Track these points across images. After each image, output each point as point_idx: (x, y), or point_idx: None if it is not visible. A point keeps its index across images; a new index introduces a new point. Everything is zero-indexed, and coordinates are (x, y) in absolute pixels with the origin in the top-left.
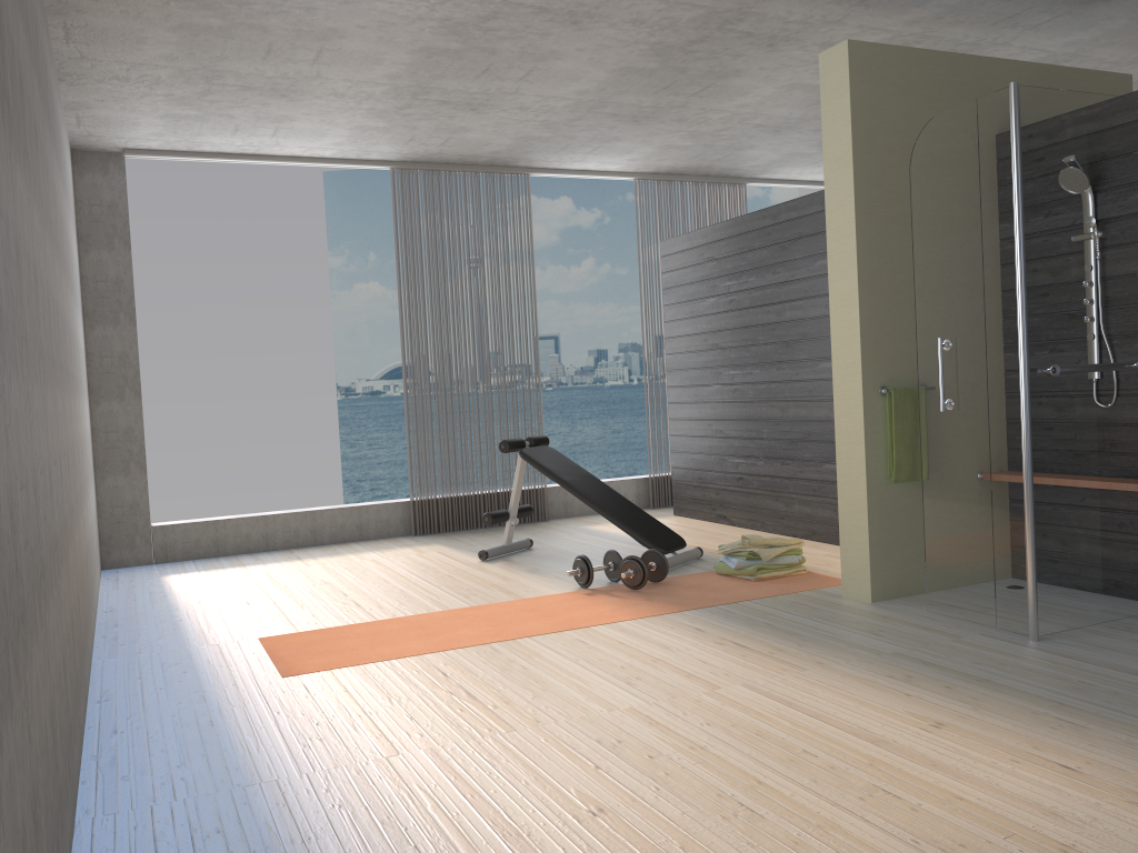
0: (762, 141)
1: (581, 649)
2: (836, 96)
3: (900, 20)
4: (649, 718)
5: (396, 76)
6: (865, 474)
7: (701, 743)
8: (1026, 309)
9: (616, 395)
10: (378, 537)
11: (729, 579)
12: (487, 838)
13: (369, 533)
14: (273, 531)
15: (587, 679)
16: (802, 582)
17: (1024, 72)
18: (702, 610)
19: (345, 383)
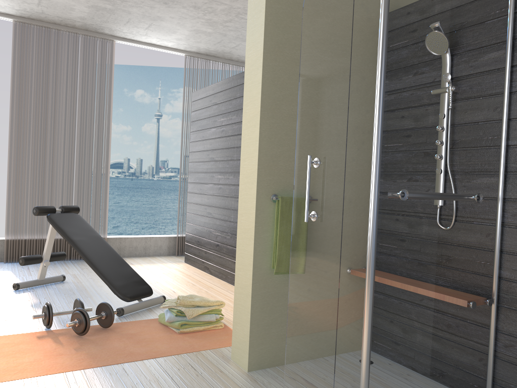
0: None
1: None
2: None
3: None
4: None
5: None
6: (252, 265)
7: None
8: (381, 133)
9: None
10: None
11: (163, 329)
12: None
13: None
14: None
15: None
16: (213, 338)
17: None
18: (106, 368)
19: None
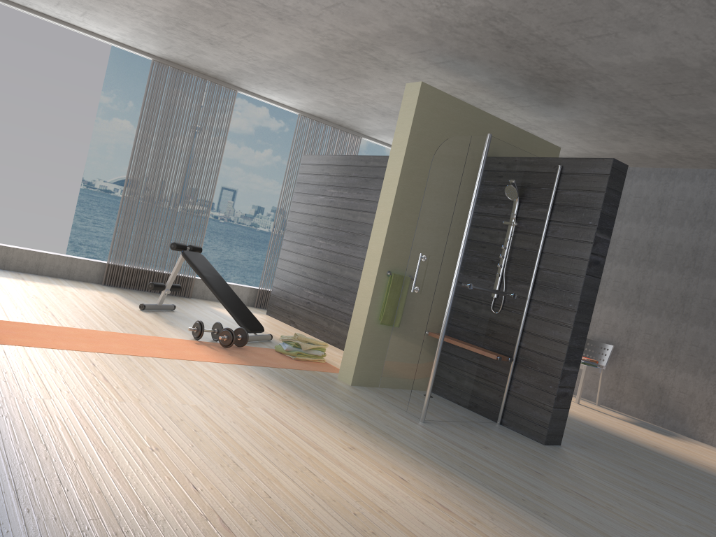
0: (374, 117)
1: (180, 370)
2: (408, 109)
3: (455, 80)
4: (203, 412)
5: (168, 9)
6: (366, 315)
7: (226, 430)
8: (464, 251)
9: (262, 237)
10: (79, 279)
11: (281, 355)
12: (88, 449)
13: (74, 276)
14: (11, 258)
15: (177, 386)
16: (320, 366)
17: (507, 129)
18: (258, 367)
19: (88, 179)
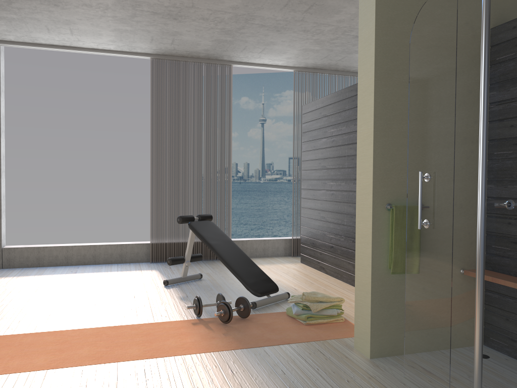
0: None
1: (135, 382)
2: None
3: None
4: None
5: None
6: (370, 266)
7: None
8: (486, 152)
9: None
10: (131, 262)
11: (291, 320)
12: None
13: (126, 259)
14: (71, 255)
15: None
16: (335, 330)
17: None
18: (251, 350)
19: None
